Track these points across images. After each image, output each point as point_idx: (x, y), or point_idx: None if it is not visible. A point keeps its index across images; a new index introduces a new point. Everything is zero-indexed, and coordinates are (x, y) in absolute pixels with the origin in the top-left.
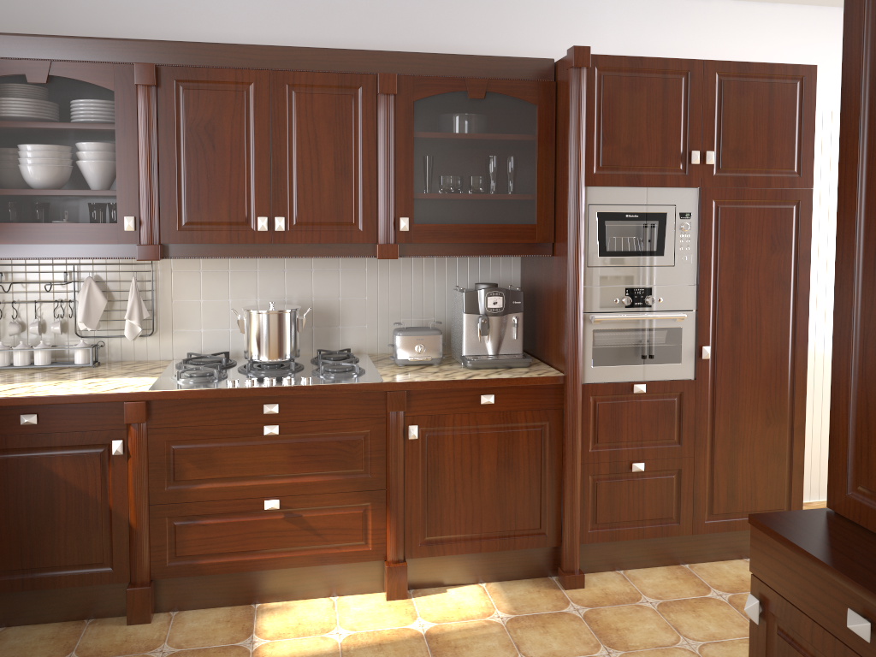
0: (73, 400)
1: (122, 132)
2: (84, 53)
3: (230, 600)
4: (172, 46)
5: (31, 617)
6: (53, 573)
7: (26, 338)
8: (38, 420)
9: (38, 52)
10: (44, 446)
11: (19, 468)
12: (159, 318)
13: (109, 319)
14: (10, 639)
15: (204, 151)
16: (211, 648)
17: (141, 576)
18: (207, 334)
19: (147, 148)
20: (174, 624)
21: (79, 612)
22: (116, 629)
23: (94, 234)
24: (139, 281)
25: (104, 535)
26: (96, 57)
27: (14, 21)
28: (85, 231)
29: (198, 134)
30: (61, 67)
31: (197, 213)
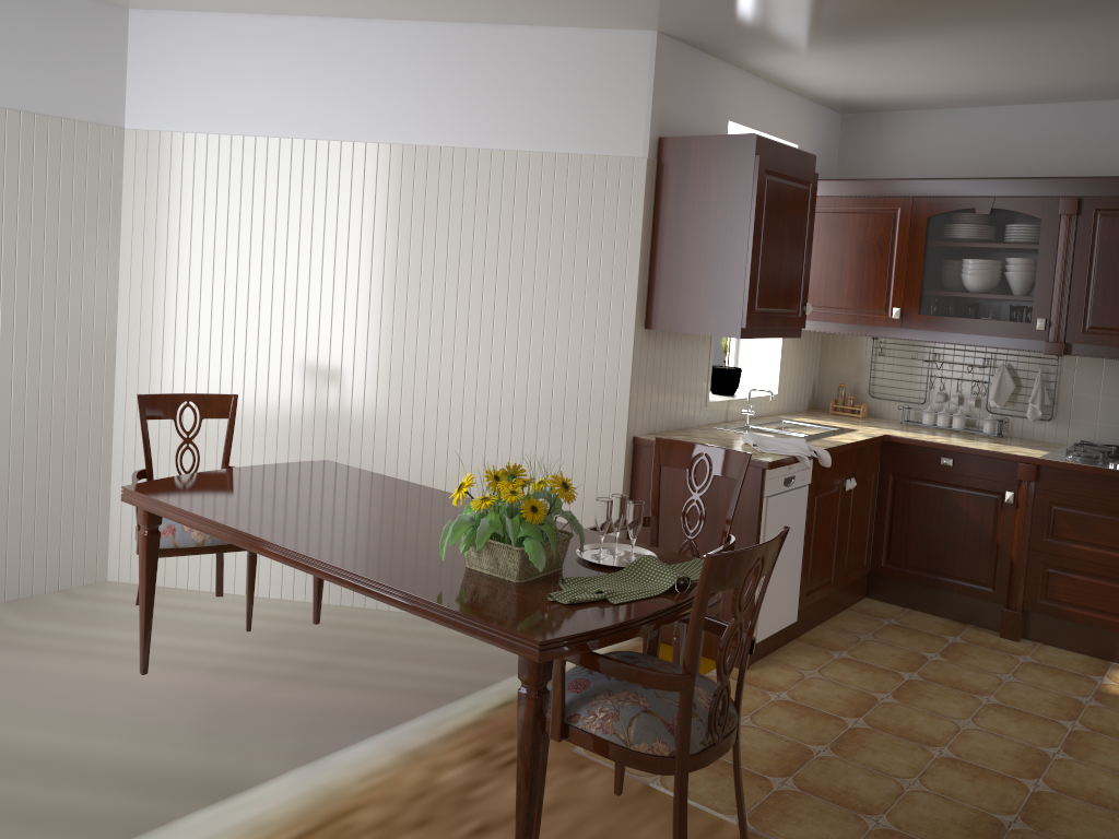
0: (980, 453)
1: (1043, 251)
2: (1020, 190)
3: (1089, 650)
4: (1094, 181)
5: (929, 608)
6: (949, 580)
7: (947, 406)
8: (952, 463)
9: (986, 191)
10: (954, 483)
11: (935, 496)
12: (1058, 407)
13: (1015, 401)
14: (914, 616)
15: (1113, 268)
16: (1065, 670)
17: (1015, 603)
18: (1101, 428)
19: (1062, 264)
20: (1037, 649)
21: (963, 617)
22: (990, 636)
23: (1011, 330)
24: (1044, 373)
25: (990, 563)
26: (1029, 193)
27: (969, 160)
28: (1004, 327)
29: (1108, 254)
30: (1001, 201)
31: (1099, 319)
